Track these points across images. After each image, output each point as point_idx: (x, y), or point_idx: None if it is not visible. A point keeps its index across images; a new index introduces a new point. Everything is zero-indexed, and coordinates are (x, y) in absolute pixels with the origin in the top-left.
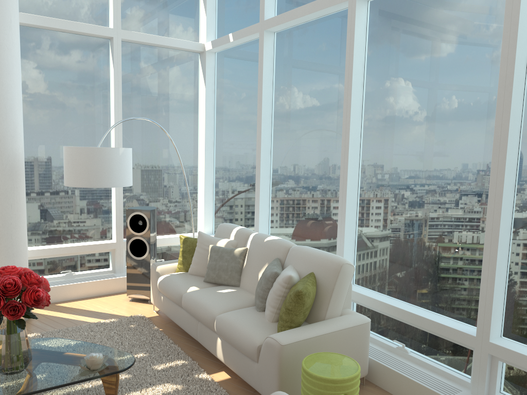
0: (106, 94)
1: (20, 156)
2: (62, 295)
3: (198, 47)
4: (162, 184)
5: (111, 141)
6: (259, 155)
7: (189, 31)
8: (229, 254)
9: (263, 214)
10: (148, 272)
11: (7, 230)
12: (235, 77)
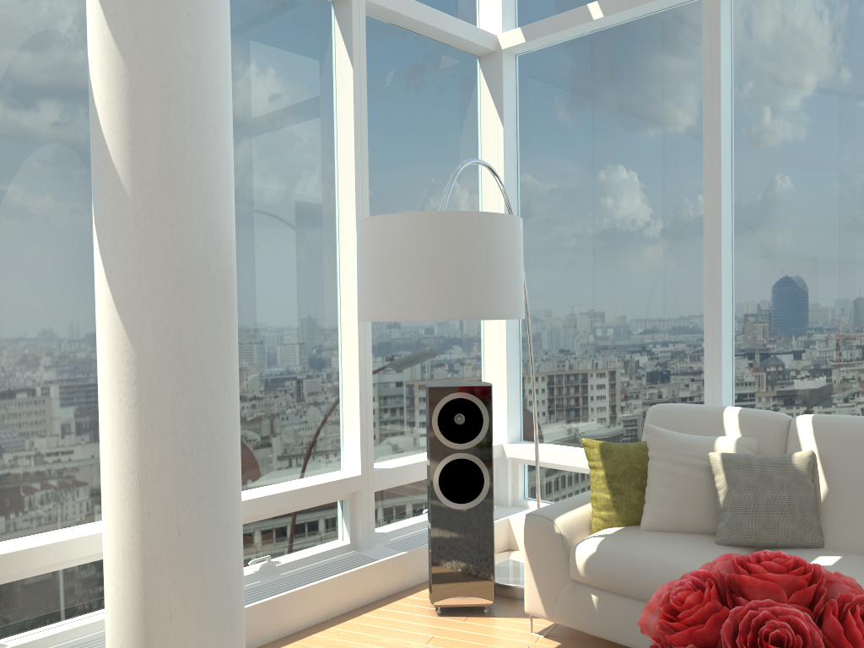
0: (328, 127)
1: (235, 248)
2: (275, 625)
3: (487, 41)
4: (427, 335)
5: (341, 236)
6: (717, 248)
7: (462, 9)
8: (785, 470)
9: (726, 379)
10: (489, 538)
11: (217, 457)
12: (591, 99)
